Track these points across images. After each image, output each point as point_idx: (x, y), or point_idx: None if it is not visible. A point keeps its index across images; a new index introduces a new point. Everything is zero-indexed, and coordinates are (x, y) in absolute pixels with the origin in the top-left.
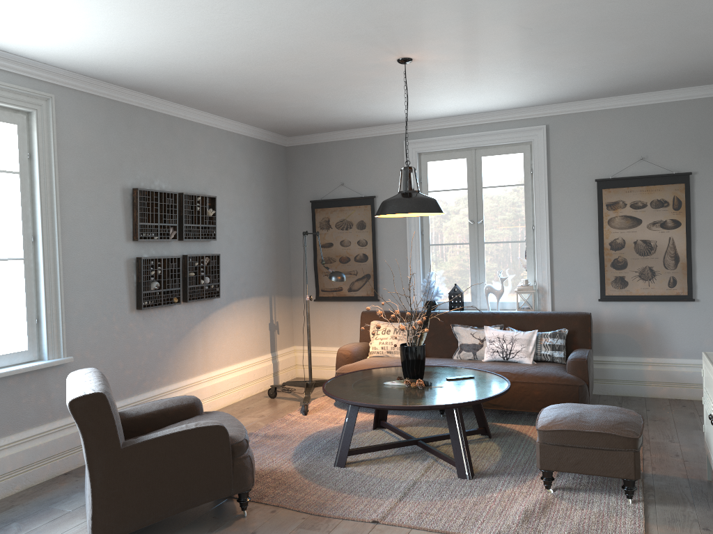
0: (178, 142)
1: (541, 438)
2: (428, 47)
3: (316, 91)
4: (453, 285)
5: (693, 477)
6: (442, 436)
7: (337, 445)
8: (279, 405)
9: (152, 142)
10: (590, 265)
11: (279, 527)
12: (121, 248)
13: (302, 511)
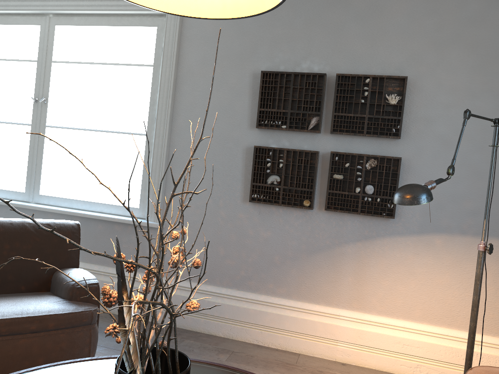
0: (352, 12)
1: None
2: None
3: None
4: None
5: None
6: None
7: None
8: None
9: (306, 19)
10: None
11: None
12: (241, 135)
13: None
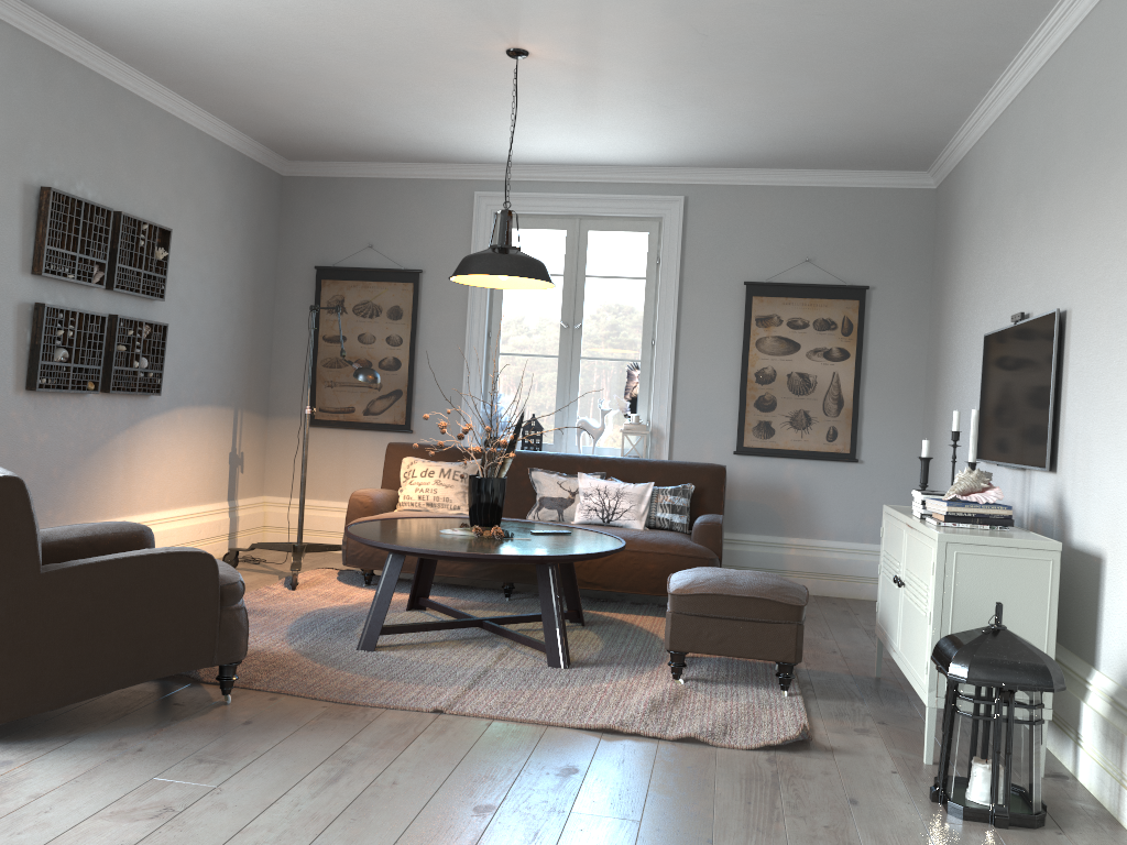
0: (120, 128)
1: (674, 606)
2: (558, 38)
3: (365, 83)
4: (529, 417)
5: (857, 673)
6: (518, 617)
7: (355, 625)
8: (244, 577)
9: (80, 119)
10: (726, 403)
11: (288, 716)
12: (11, 283)
13: (321, 698)
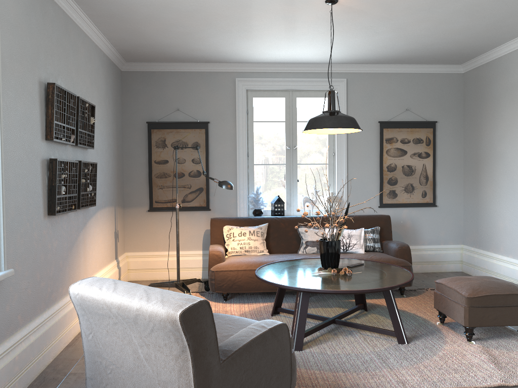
0: (70, 44)
1: (469, 303)
2: None
3: (221, 17)
4: (272, 197)
5: None
6: (345, 313)
7: None
8: None
9: (56, 38)
10: (372, 182)
11: None
12: (38, 147)
13: None
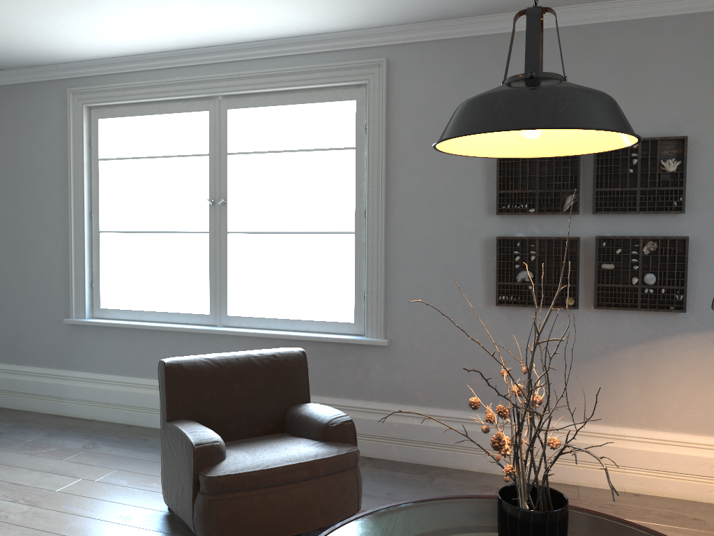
0: (607, 61)
1: None
2: None
3: None
4: None
5: None
6: None
7: None
8: None
9: None
10: None
11: None
12: (476, 224)
13: None
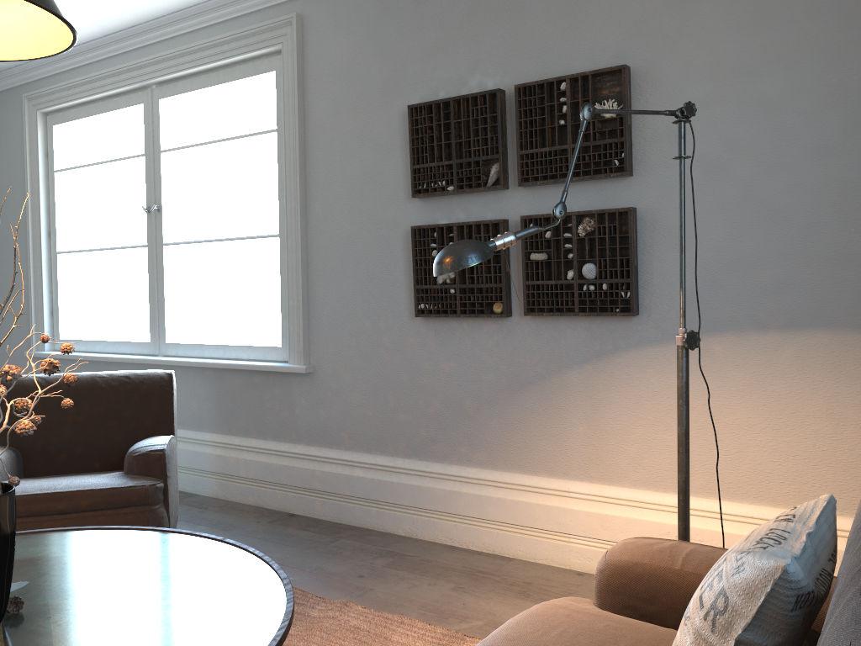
0: None
1: None
2: None
3: None
4: None
5: None
6: None
7: None
8: None
9: (467, 7)
10: None
11: None
12: (397, 213)
13: None
